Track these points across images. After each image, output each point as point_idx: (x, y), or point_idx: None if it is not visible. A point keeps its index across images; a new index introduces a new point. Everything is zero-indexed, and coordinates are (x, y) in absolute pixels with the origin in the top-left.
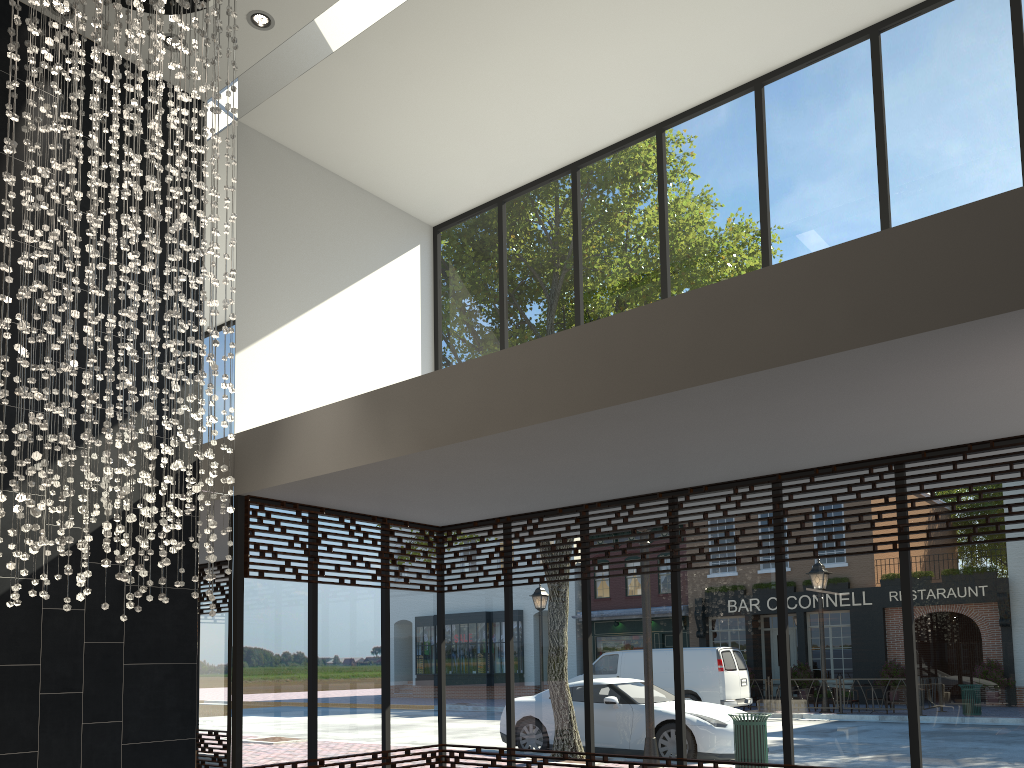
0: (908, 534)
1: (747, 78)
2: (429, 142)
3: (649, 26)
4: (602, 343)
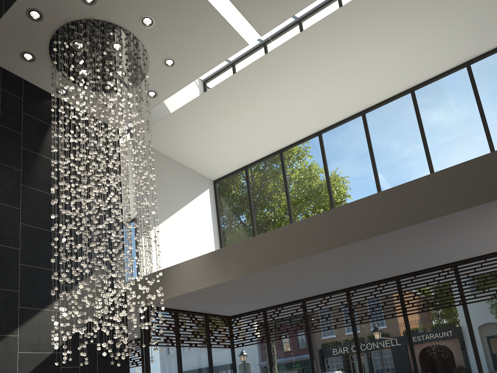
0: (465, 296)
1: (358, 111)
2: (217, 143)
3: (319, 91)
4: (335, 218)
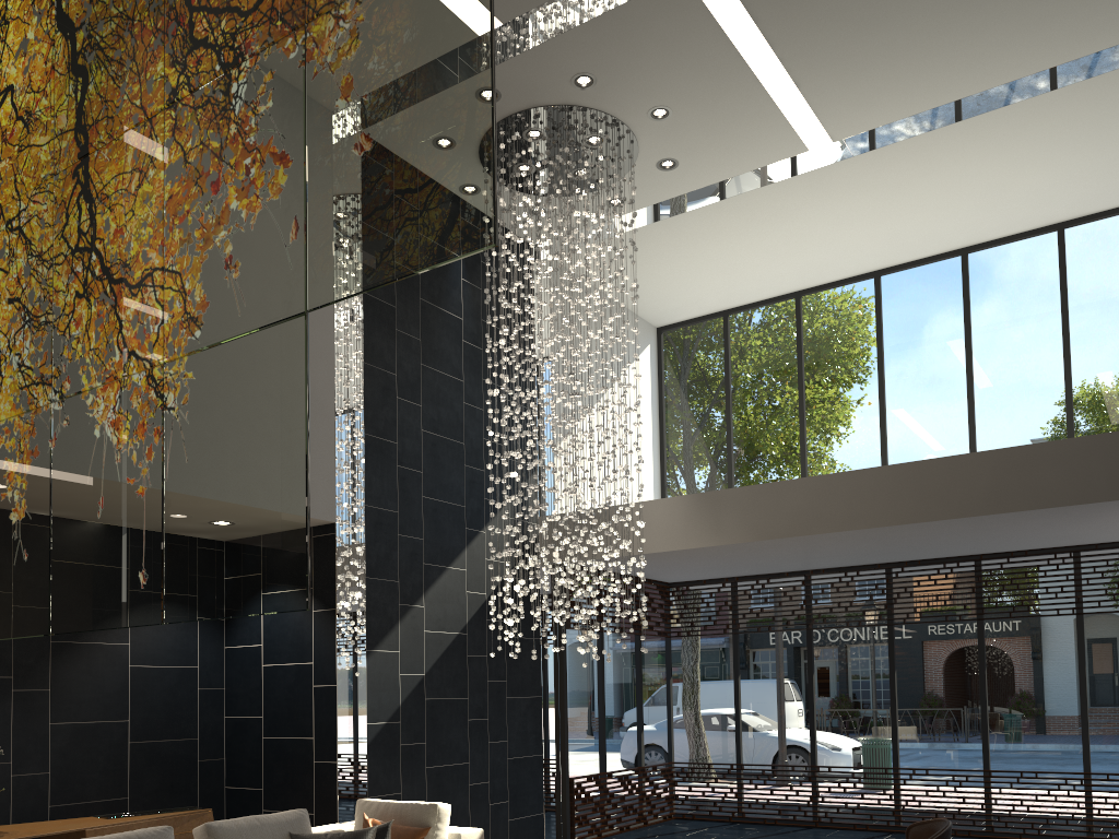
0: (1083, 603)
1: (956, 247)
2: (692, 275)
3: (900, 217)
4: (917, 477)
